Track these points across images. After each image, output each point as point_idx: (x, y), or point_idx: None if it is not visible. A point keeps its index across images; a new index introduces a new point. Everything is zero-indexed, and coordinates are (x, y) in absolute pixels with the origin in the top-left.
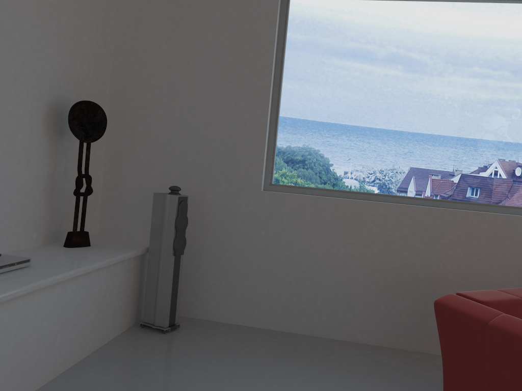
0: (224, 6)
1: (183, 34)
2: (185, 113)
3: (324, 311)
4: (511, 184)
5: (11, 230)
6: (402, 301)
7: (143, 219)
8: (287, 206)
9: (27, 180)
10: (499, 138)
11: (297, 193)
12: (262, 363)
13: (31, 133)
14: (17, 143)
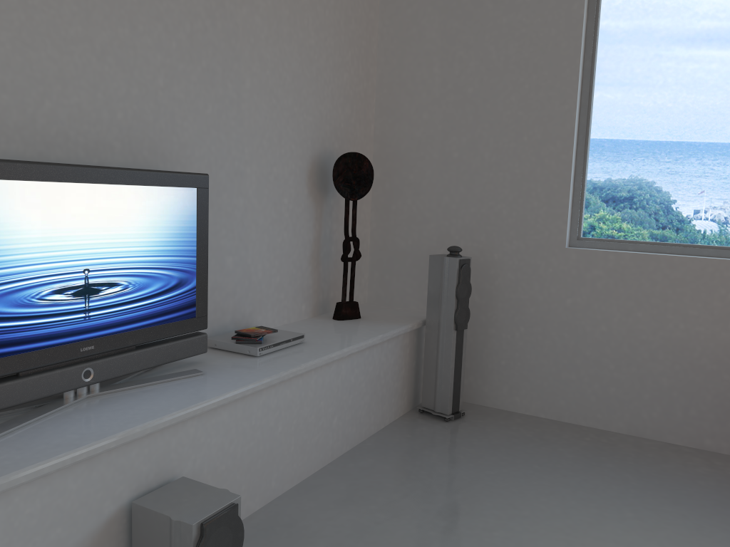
0: (511, 11)
1: (460, 54)
2: (465, 153)
3: (655, 405)
4: None
5: (281, 302)
6: None
7: (418, 285)
8: (601, 268)
9: (294, 248)
10: None
11: (616, 249)
12: (567, 465)
13: (296, 196)
14: (283, 209)
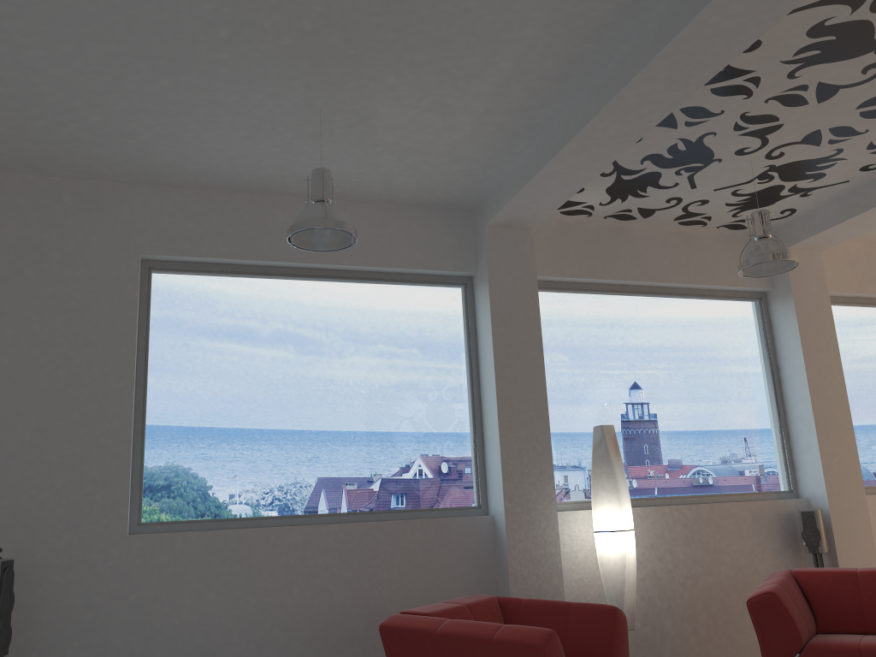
0: (58, 283)
1: None
2: None
3: None
4: (438, 481)
5: None
6: (337, 653)
7: None
8: (169, 552)
9: None
10: (418, 431)
11: (181, 530)
12: None
13: None
14: None
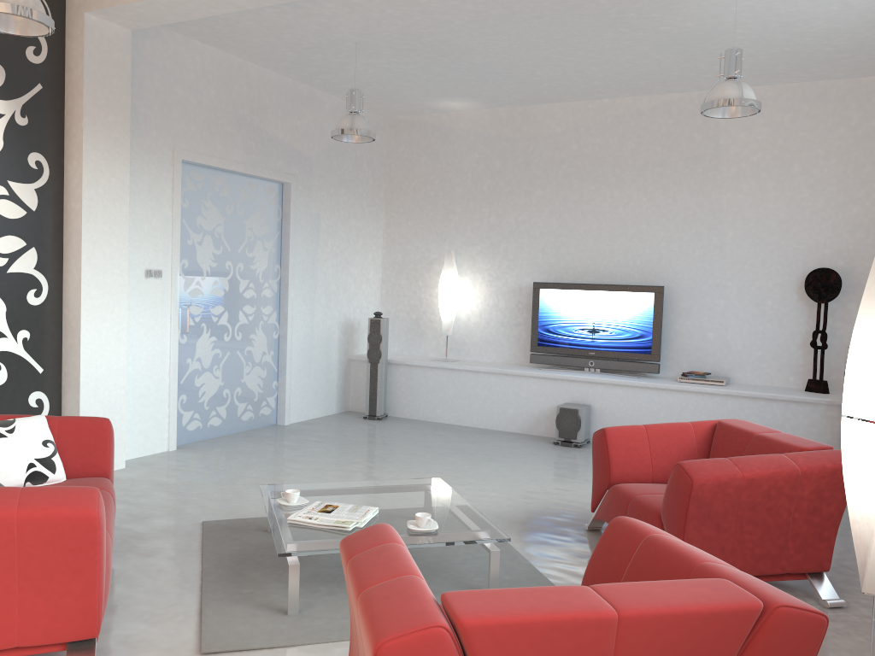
0: None
1: None
2: None
3: None
4: None
5: (763, 369)
6: None
7: None
8: None
9: (779, 335)
10: None
11: None
12: None
13: (782, 300)
14: (766, 308)
